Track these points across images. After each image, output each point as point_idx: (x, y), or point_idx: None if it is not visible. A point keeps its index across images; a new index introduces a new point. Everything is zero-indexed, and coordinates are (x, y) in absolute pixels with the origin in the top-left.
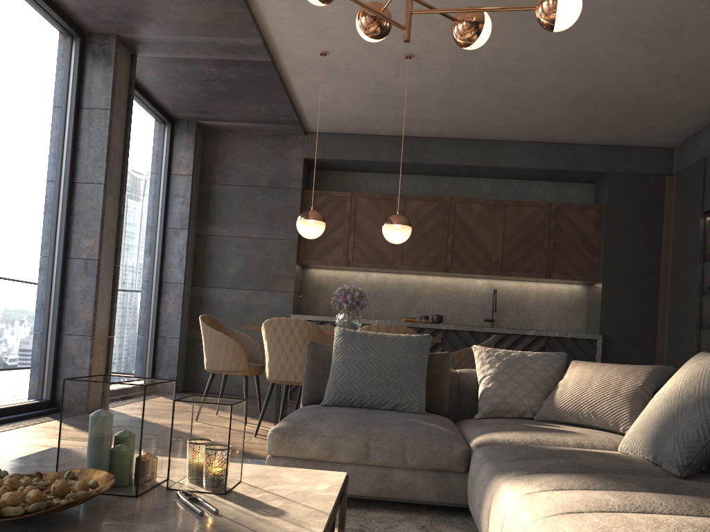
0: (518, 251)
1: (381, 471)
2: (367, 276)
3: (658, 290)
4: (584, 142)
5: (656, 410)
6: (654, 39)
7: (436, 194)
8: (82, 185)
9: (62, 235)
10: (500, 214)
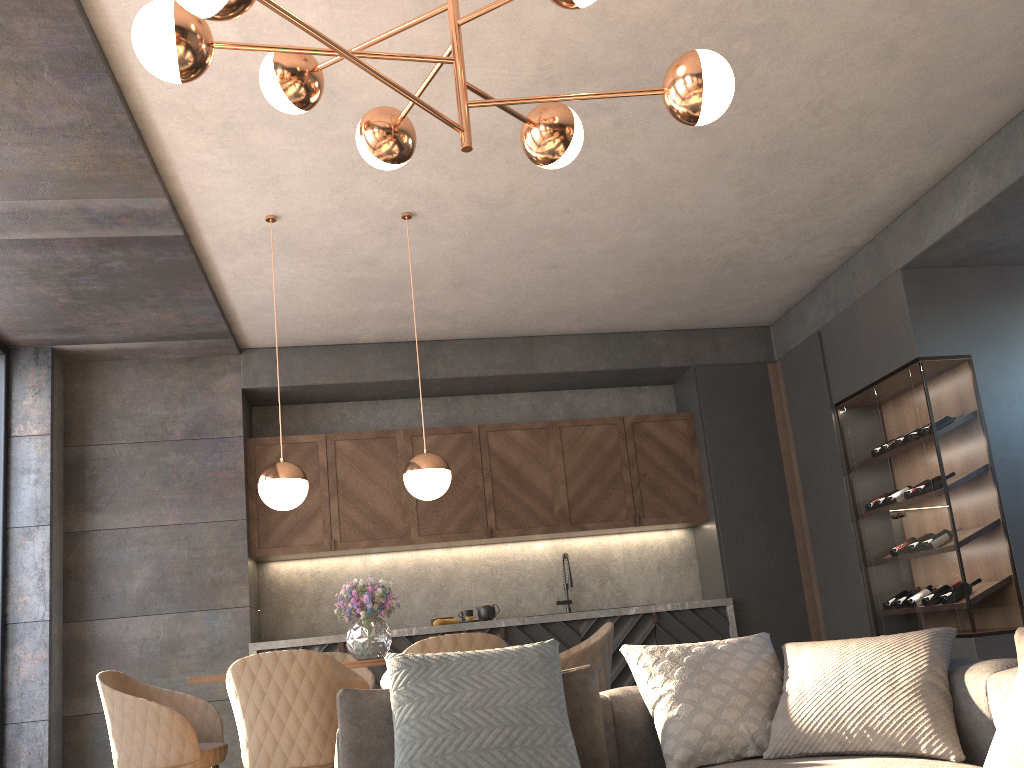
0: (589, 491)
1: None
2: (366, 561)
3: (791, 521)
4: (653, 328)
5: None
6: (752, 171)
7: (454, 424)
8: None
9: None
10: (555, 441)
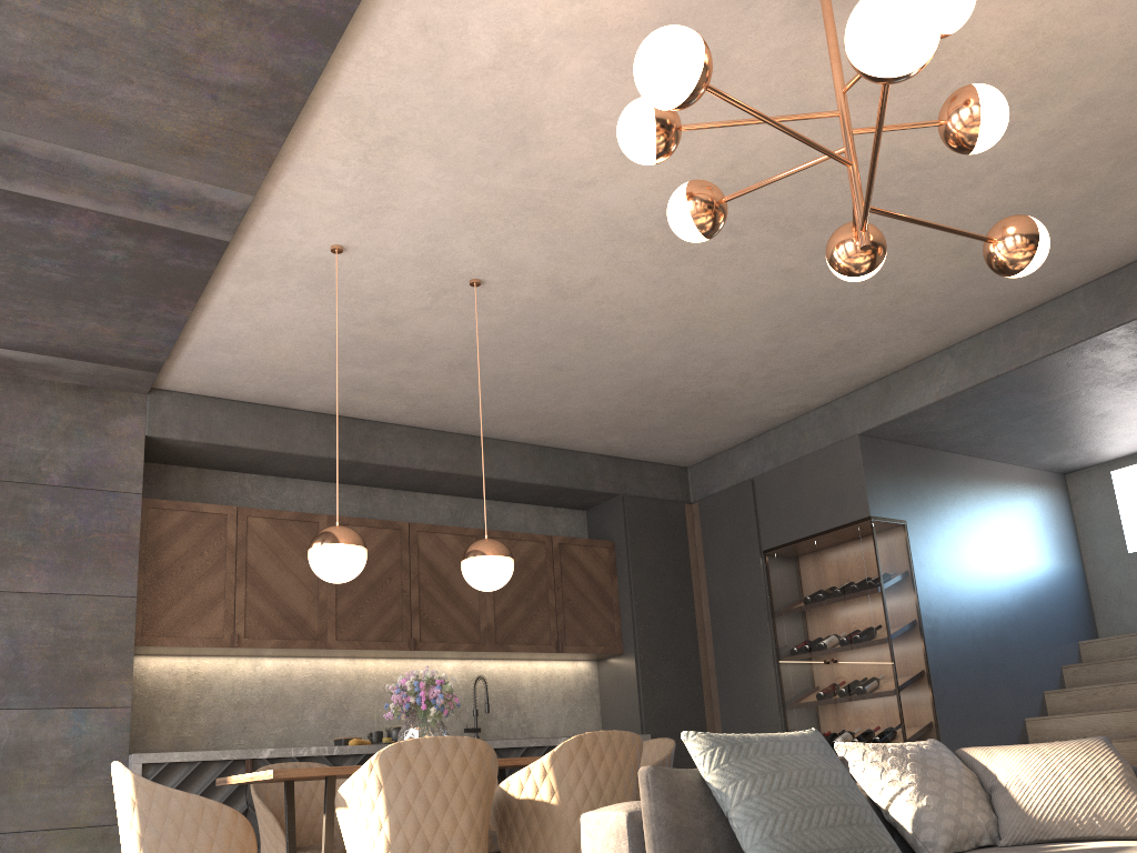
0: (516, 610)
1: None
2: (256, 665)
3: (699, 661)
4: (590, 449)
5: None
6: (794, 319)
7: (369, 518)
8: None
9: None
10: None
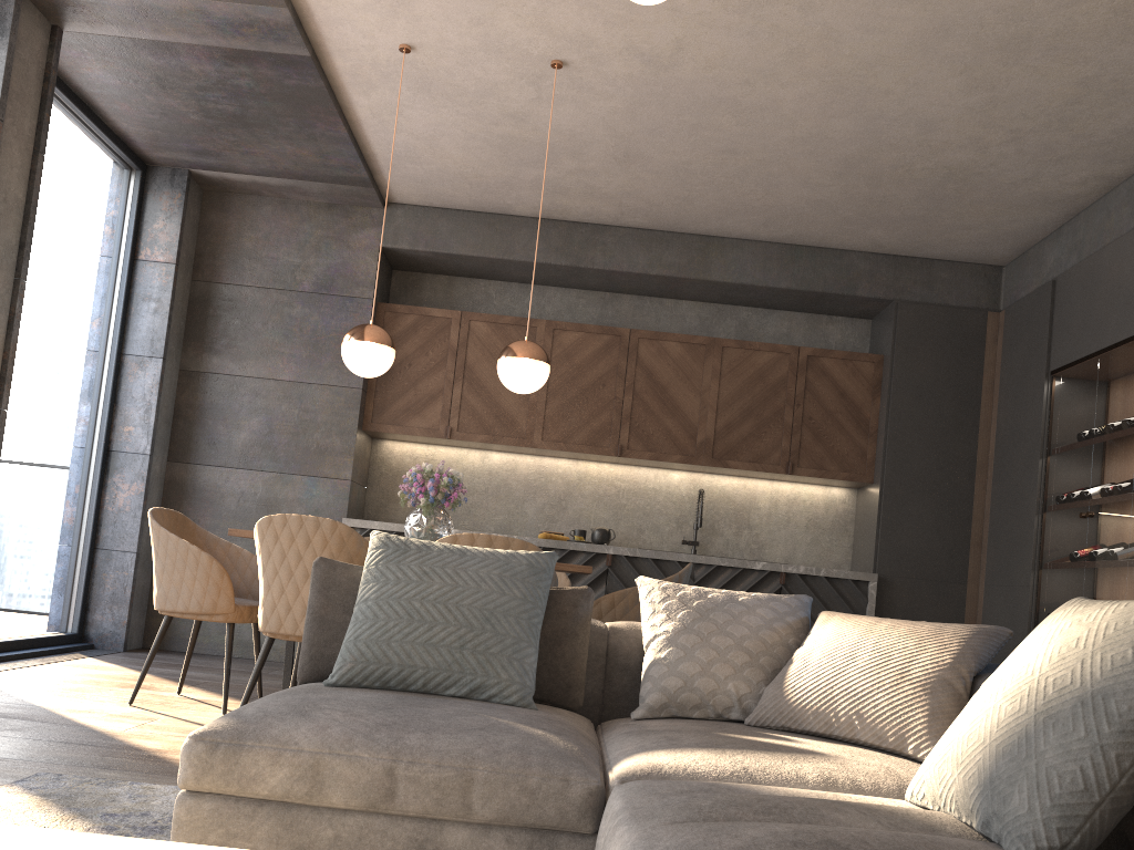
0: (742, 425)
1: (418, 829)
2: (485, 457)
3: (971, 502)
4: (856, 247)
5: (989, 717)
6: (980, 57)
7: (608, 324)
8: None
9: None
10: (713, 361)
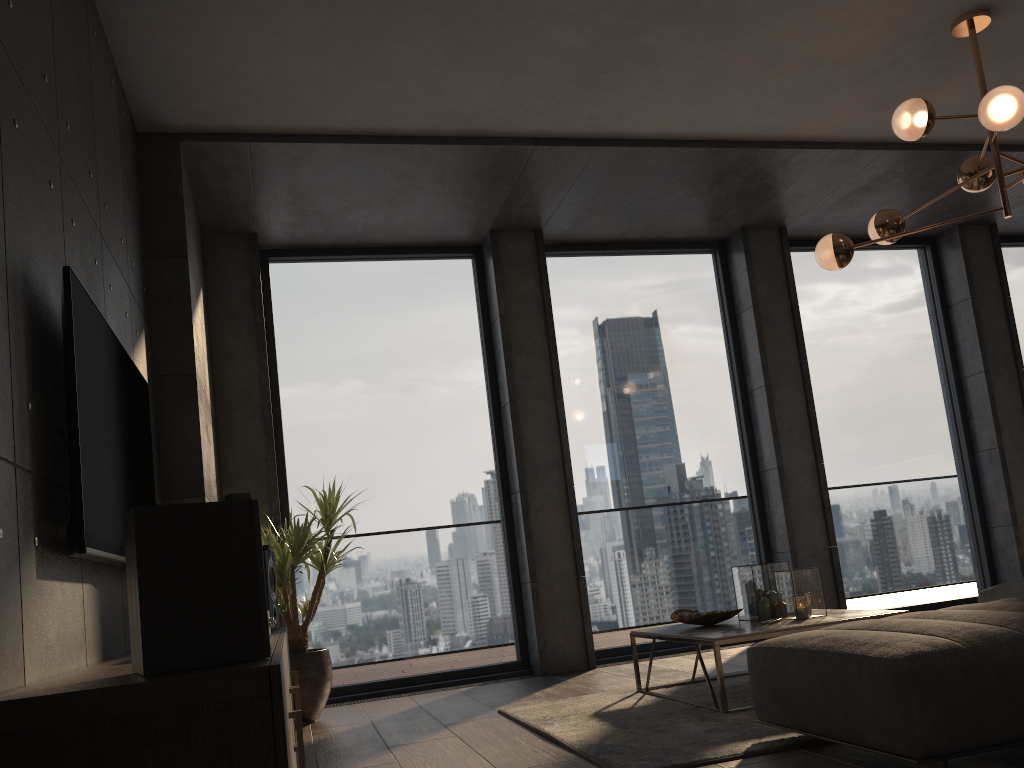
0: None
1: None
2: None
3: None
4: None
5: None
6: None
7: None
8: (967, 379)
9: (961, 433)
10: None
